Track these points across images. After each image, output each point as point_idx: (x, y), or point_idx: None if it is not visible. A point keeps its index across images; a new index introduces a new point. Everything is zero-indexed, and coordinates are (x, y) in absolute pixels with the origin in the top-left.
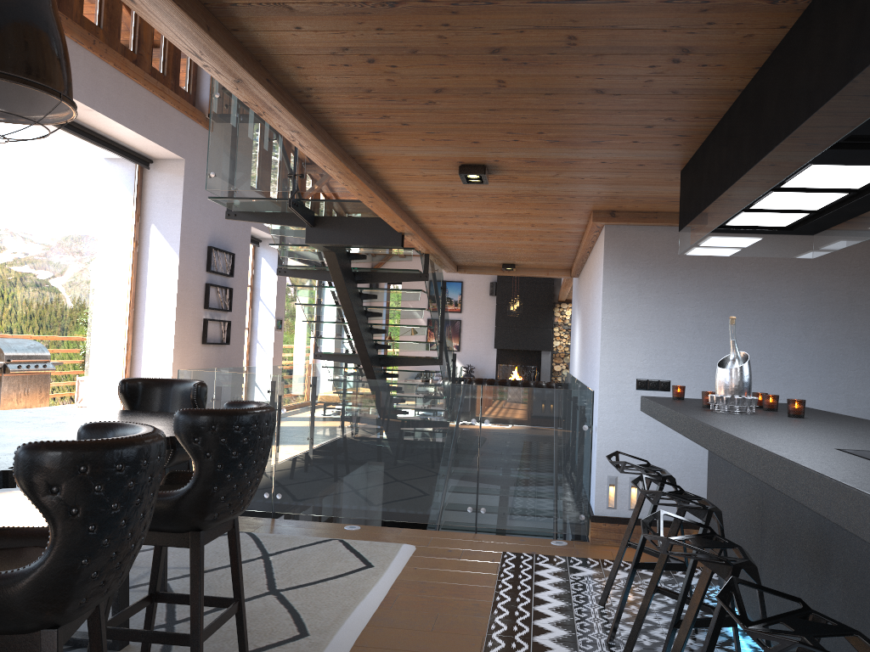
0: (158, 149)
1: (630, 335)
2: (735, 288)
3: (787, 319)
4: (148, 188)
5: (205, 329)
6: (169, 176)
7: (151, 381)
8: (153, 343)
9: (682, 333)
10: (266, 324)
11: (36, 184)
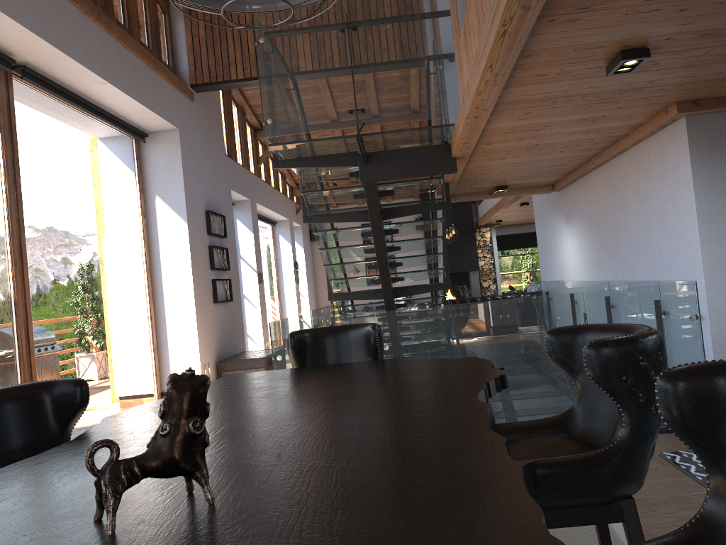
0: (156, 121)
1: None
2: None
3: None
4: (146, 162)
5: (214, 289)
6: (165, 147)
7: (313, 332)
8: (174, 308)
9: None
10: (249, 279)
11: (58, 164)
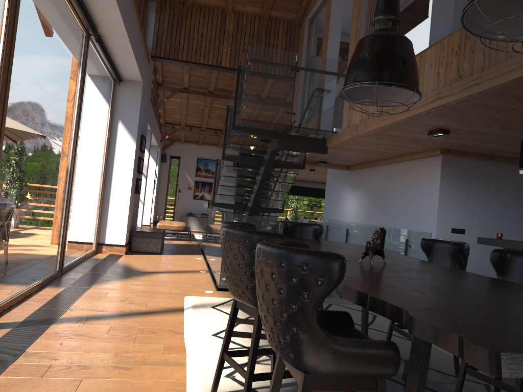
0: (134, 75)
1: (450, 207)
2: (492, 189)
3: (511, 204)
4: (117, 97)
5: (137, 184)
6: (132, 91)
7: (288, 223)
8: (117, 192)
9: (471, 208)
10: None
11: (91, 93)
